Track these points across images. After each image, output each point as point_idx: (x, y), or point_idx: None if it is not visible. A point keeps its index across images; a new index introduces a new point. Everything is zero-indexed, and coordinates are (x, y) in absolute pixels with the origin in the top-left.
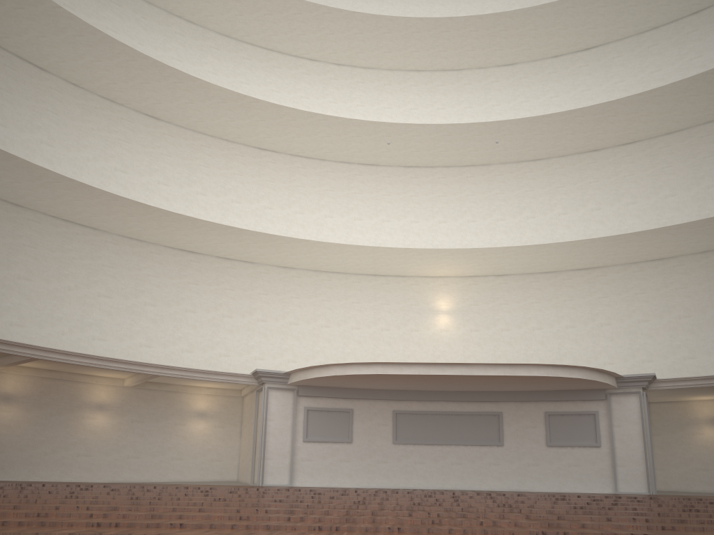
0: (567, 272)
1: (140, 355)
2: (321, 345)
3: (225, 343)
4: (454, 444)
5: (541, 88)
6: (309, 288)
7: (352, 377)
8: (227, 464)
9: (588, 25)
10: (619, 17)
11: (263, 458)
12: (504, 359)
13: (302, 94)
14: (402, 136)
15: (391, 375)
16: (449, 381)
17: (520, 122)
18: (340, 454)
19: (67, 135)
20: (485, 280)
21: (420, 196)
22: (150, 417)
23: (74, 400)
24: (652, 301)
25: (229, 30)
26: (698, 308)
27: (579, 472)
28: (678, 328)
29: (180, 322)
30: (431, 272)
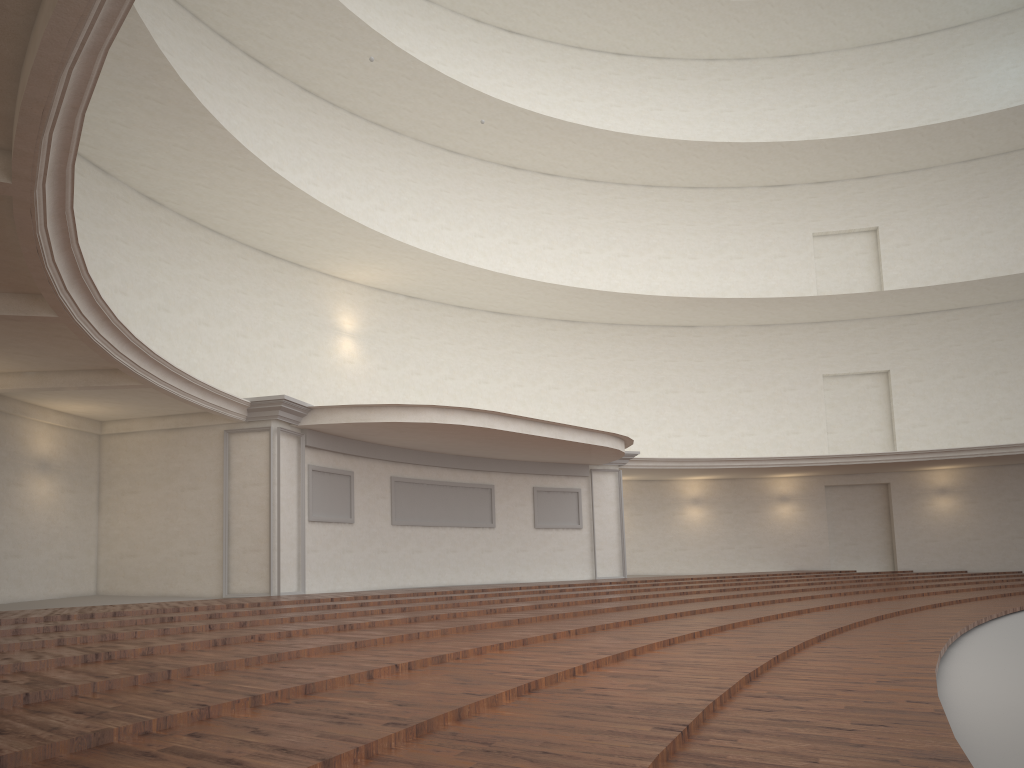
0: (482, 313)
1: None
2: (200, 356)
3: None
4: (450, 526)
5: (460, 55)
6: (182, 249)
7: (432, 428)
8: (82, 565)
9: (537, 8)
10: (566, 19)
11: (279, 550)
12: None
13: None
14: (355, 50)
15: (487, 431)
16: (508, 443)
17: (495, 105)
18: (343, 541)
19: None
20: (395, 299)
21: (320, 145)
22: None
23: None
24: (563, 368)
25: None
26: (603, 383)
27: (562, 558)
28: (585, 401)
29: None
30: (346, 271)
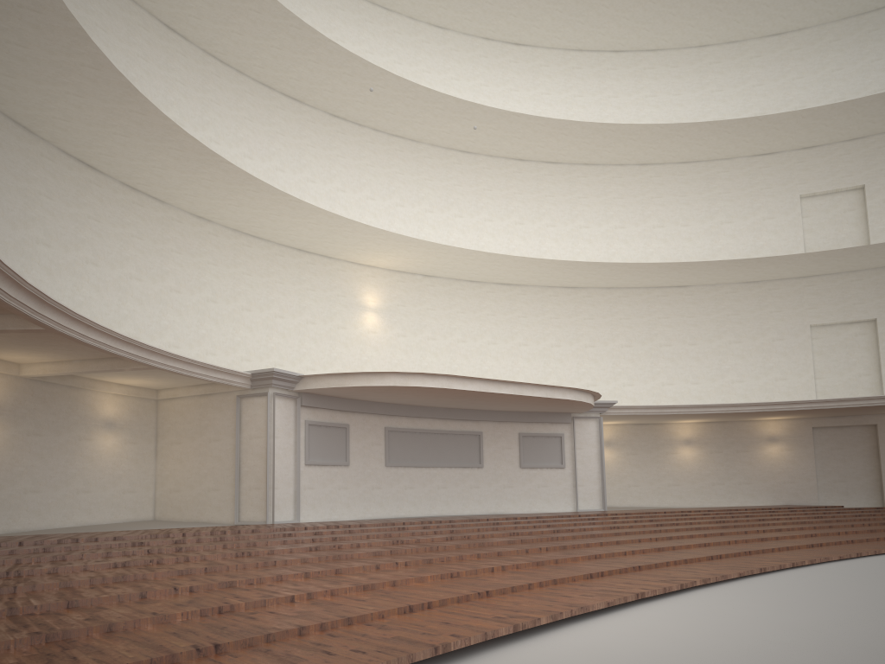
0: (491, 285)
1: None
2: (243, 335)
3: (134, 319)
4: (441, 466)
5: (471, 69)
6: (227, 253)
7: (400, 389)
8: (142, 497)
9: (535, 22)
10: (563, 28)
11: (274, 488)
12: (430, 371)
13: None
14: (365, 82)
15: (449, 390)
16: (478, 399)
17: (490, 112)
18: (338, 480)
19: None
20: (413, 278)
21: (347, 158)
22: (49, 428)
23: None
24: (564, 328)
25: None
26: (601, 339)
27: (546, 493)
28: (584, 356)
29: (81, 278)
30: (367, 259)
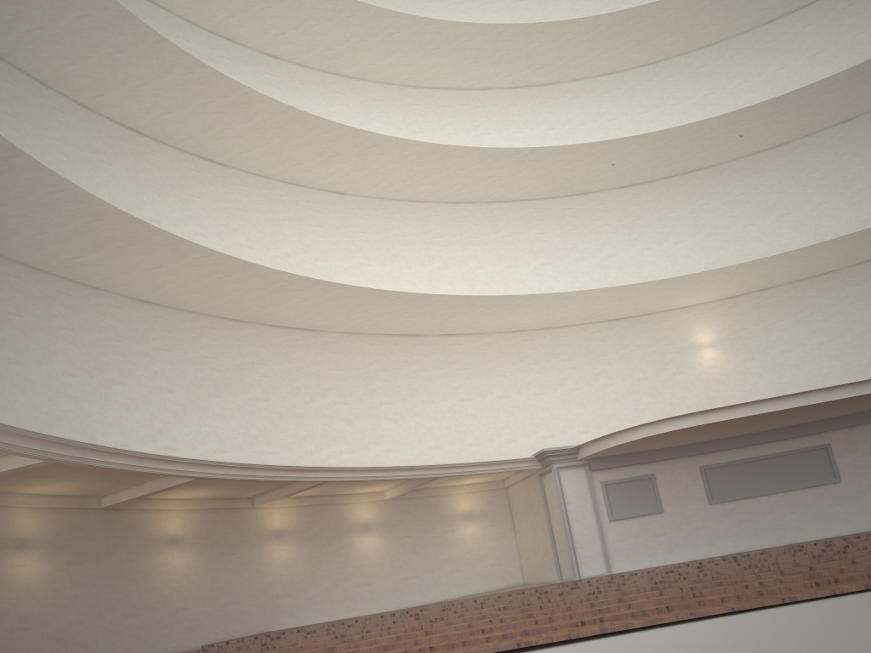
0: (847, 269)
1: (390, 462)
2: (576, 412)
3: (472, 431)
4: (782, 491)
5: (760, 62)
6: (545, 349)
7: (663, 436)
8: (509, 567)
9: None
10: None
11: (574, 548)
12: (793, 385)
13: (482, 130)
14: (620, 153)
15: (712, 424)
16: (774, 418)
17: (761, 107)
18: (653, 528)
19: (263, 232)
20: (747, 298)
21: (645, 217)
22: (417, 529)
23: (340, 525)
24: None
25: (390, 77)
26: None
27: None
28: None
29: (421, 416)
30: (683, 302)
